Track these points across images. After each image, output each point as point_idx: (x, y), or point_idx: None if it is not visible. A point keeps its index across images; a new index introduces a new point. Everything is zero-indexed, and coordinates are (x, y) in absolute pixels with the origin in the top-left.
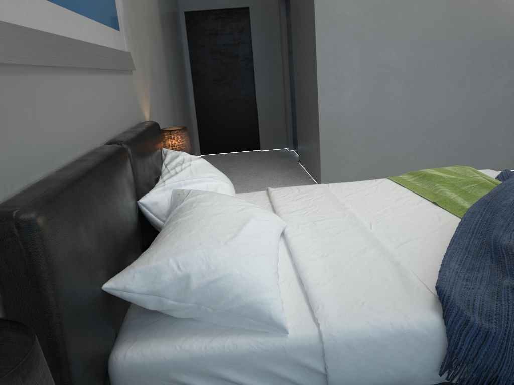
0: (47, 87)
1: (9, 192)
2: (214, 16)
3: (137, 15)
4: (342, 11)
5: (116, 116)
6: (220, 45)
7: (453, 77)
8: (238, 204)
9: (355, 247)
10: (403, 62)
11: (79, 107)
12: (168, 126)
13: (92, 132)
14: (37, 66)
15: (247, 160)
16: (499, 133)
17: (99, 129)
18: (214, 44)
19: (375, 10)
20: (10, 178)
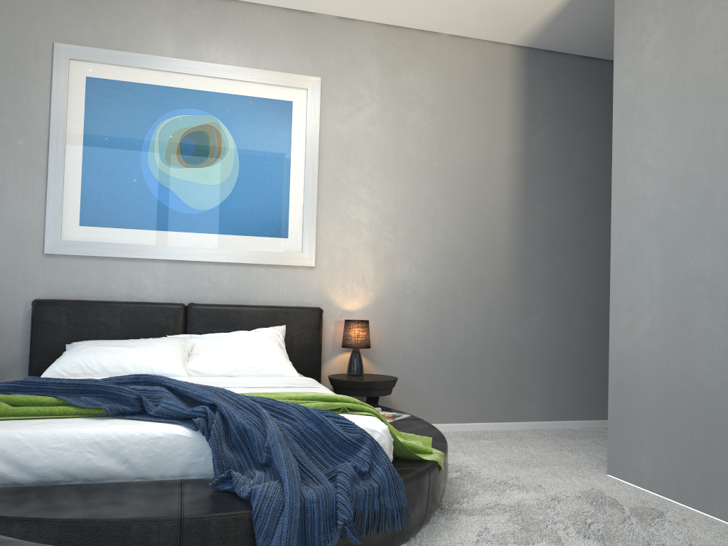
0: (122, 266)
1: (62, 298)
2: None
3: (378, 223)
4: (640, 190)
5: (239, 293)
6: None
7: None
8: (153, 344)
9: None
10: (723, 273)
11: (162, 279)
12: (470, 332)
13: (176, 294)
14: (115, 257)
15: None
16: None
17: (191, 295)
18: None
19: (681, 182)
20: (65, 294)
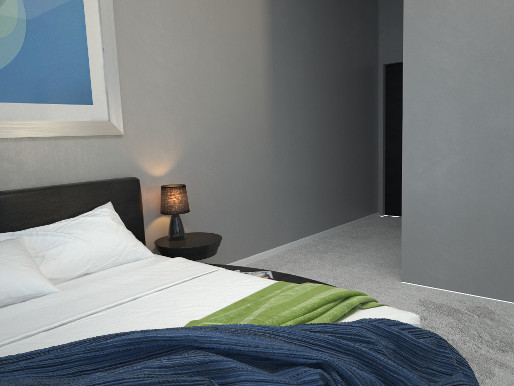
0: None
1: None
2: None
3: (173, 86)
4: (437, 63)
5: (48, 172)
6: None
7: None
8: None
9: (14, 329)
10: None
11: None
12: (246, 182)
13: None
14: None
15: None
16: None
17: None
18: None
19: (484, 59)
20: None
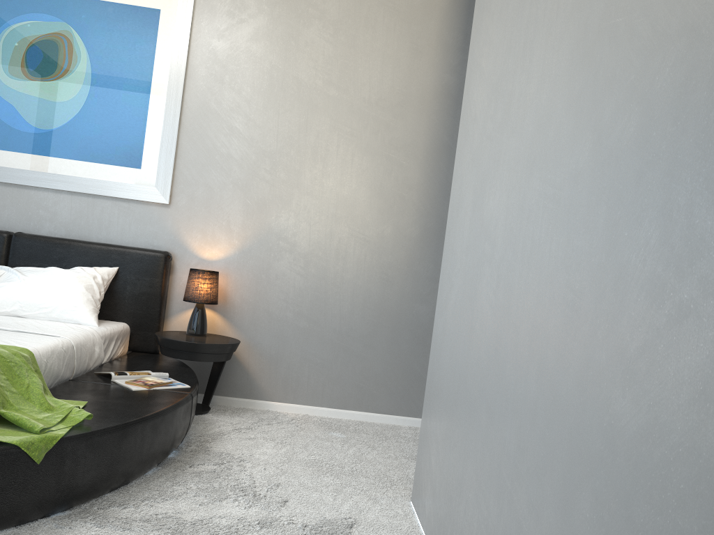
0: None
1: None
2: None
3: (253, 159)
4: (474, 108)
5: (79, 226)
6: None
7: (560, 285)
8: None
9: None
10: (502, 222)
11: None
12: (359, 301)
13: (9, 222)
14: None
15: None
16: None
17: (24, 224)
18: None
19: (497, 88)
20: None
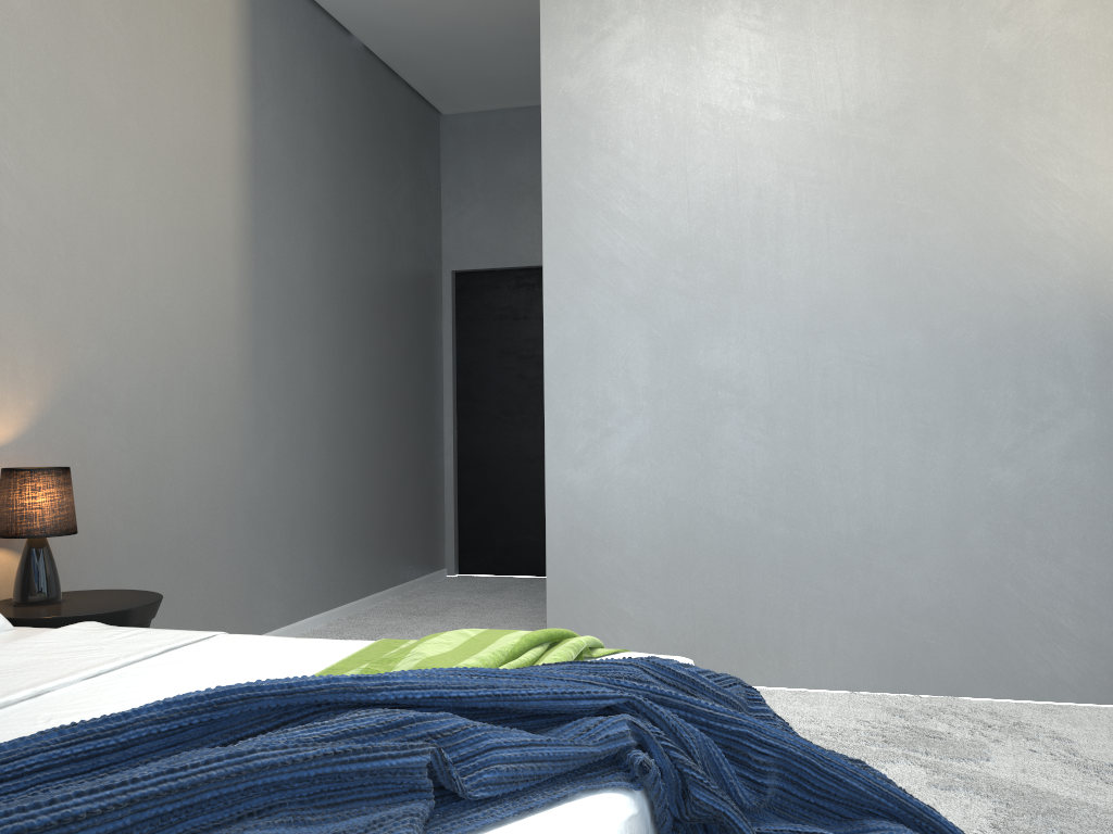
0: None
1: None
2: (512, 282)
3: (39, 235)
4: (606, 250)
5: None
6: (521, 341)
7: (903, 420)
8: None
9: None
10: (760, 374)
11: None
12: (194, 480)
13: None
14: None
15: (525, 594)
16: (1059, 586)
17: None
18: (507, 338)
19: (686, 248)
20: None
